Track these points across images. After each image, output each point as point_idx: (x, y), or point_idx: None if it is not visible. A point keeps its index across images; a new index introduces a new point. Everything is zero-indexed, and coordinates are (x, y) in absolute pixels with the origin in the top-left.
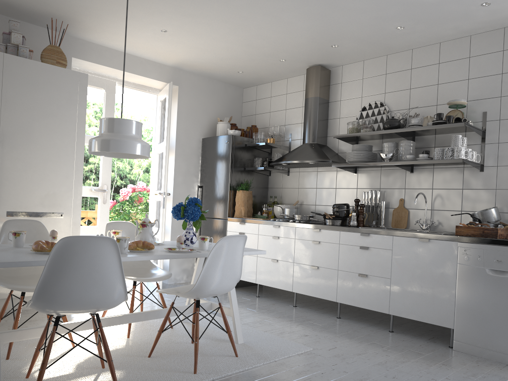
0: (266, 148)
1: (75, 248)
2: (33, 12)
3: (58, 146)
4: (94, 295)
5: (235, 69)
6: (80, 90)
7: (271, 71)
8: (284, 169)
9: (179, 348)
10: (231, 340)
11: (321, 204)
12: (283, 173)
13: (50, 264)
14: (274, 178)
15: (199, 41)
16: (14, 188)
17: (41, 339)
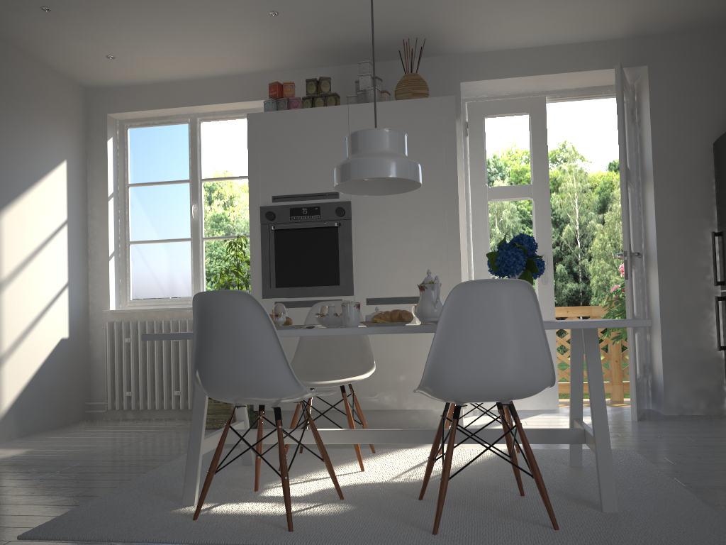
0: None
1: (211, 309)
2: (390, 43)
3: (421, 205)
4: (244, 376)
5: None
6: (445, 121)
7: None
8: None
9: (485, 498)
10: (540, 493)
11: None
12: None
13: (198, 333)
14: None
15: None
16: (372, 269)
17: (256, 441)
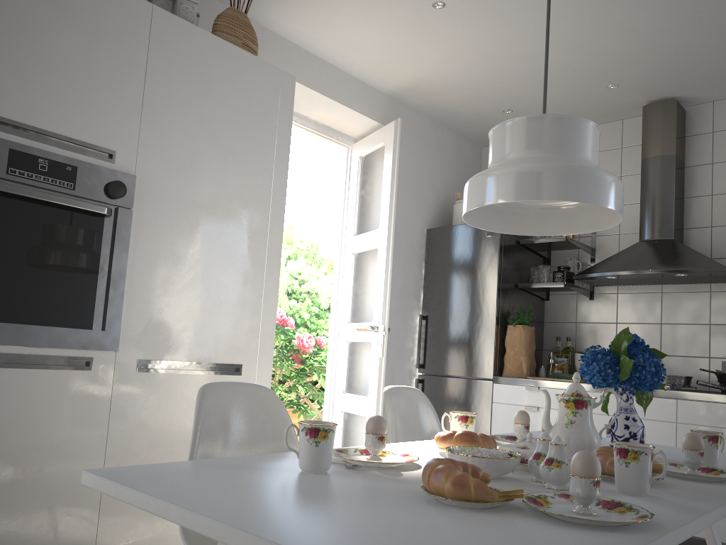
0: (543, 250)
1: None
2: None
3: (239, 219)
4: None
5: (505, 104)
6: (282, 107)
7: (567, 110)
8: (587, 289)
9: None
10: None
11: (674, 354)
12: (585, 295)
13: None
14: (556, 304)
15: (489, 34)
16: (155, 307)
17: None
